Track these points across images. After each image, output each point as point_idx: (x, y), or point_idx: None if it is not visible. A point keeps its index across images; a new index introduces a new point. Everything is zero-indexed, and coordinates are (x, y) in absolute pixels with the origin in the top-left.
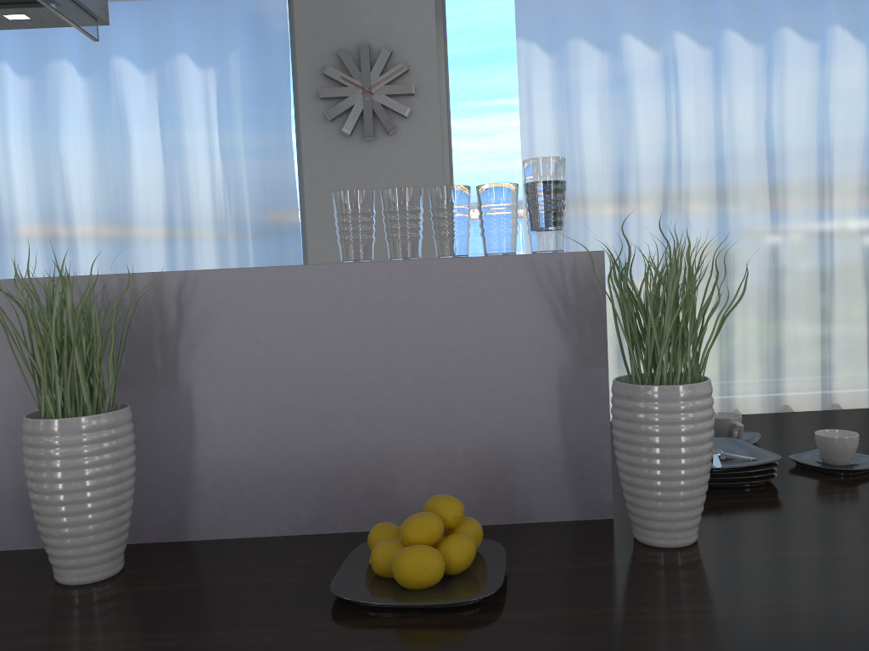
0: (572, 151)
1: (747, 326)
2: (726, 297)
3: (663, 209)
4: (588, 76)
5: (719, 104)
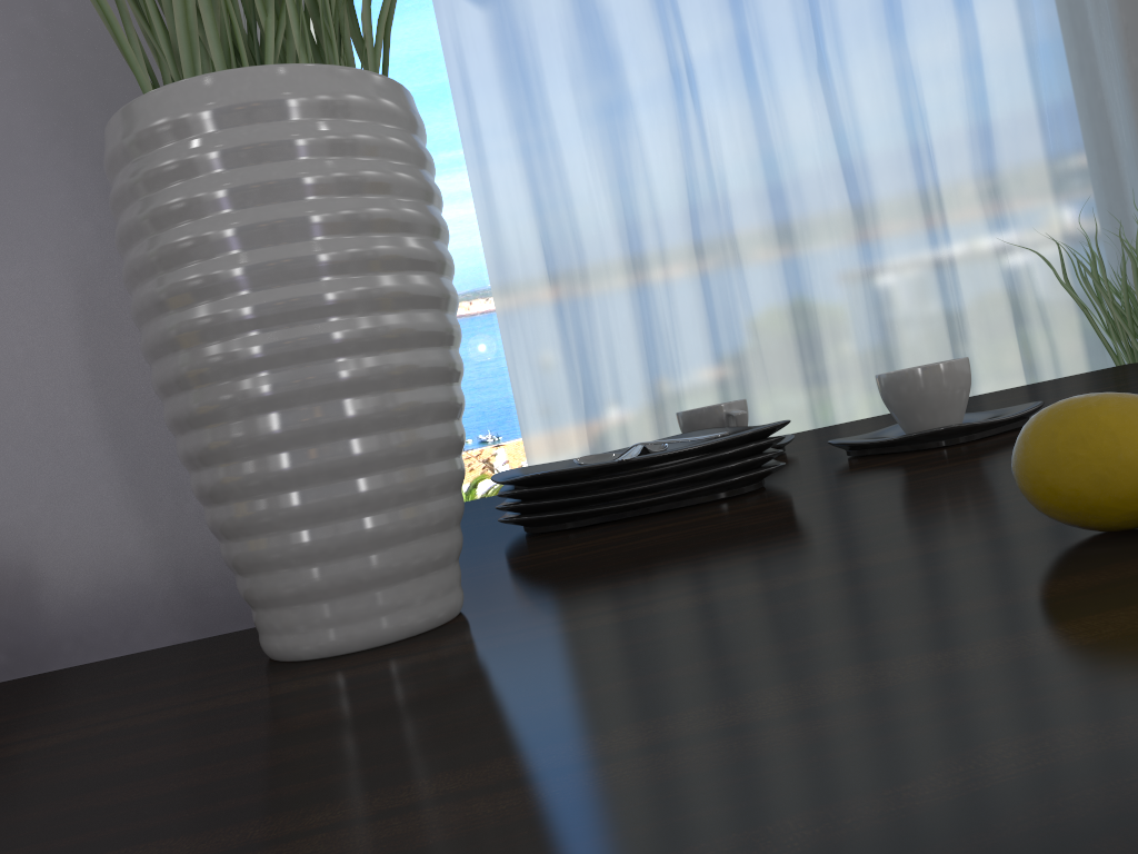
0: (541, 146)
1: (846, 373)
2: (807, 333)
3: (691, 214)
4: (547, 33)
5: (747, 51)
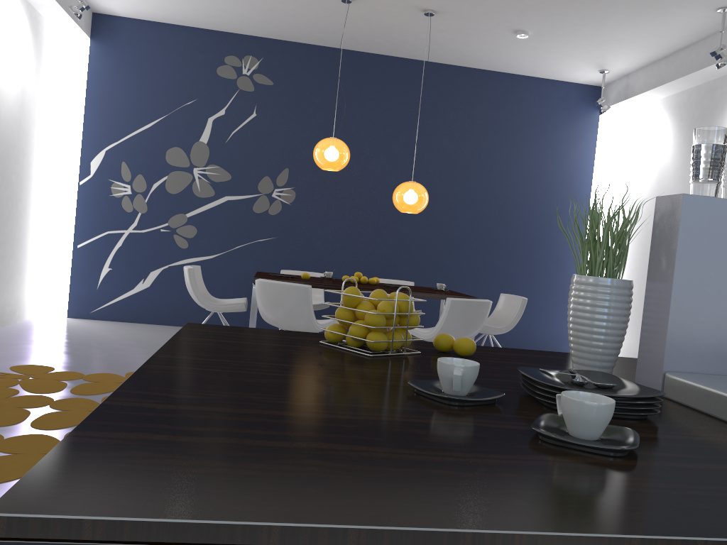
0: None
1: None
2: None
3: None
4: None
5: None
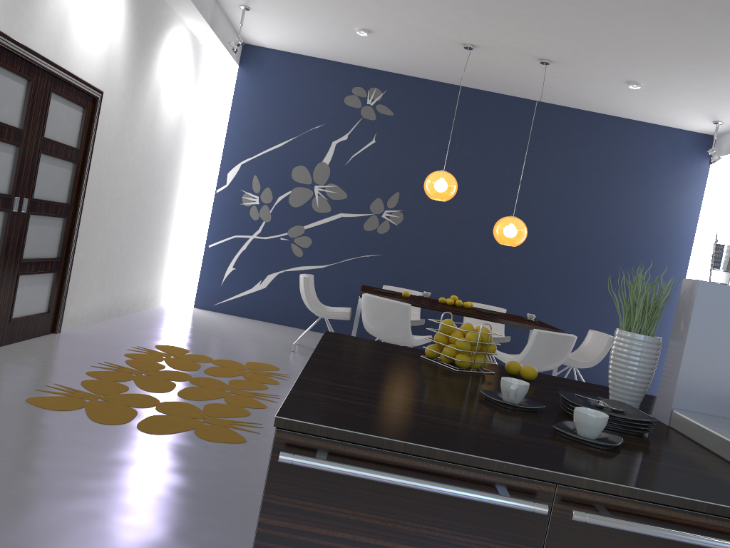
0: None
1: None
2: None
3: None
4: None
5: None
